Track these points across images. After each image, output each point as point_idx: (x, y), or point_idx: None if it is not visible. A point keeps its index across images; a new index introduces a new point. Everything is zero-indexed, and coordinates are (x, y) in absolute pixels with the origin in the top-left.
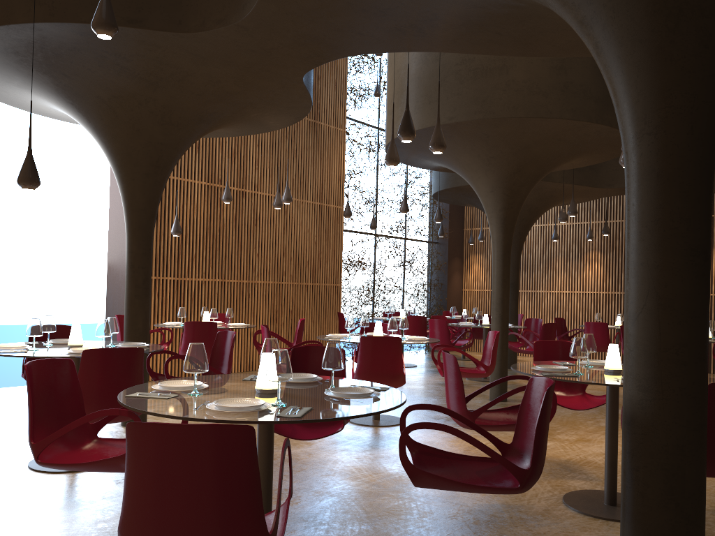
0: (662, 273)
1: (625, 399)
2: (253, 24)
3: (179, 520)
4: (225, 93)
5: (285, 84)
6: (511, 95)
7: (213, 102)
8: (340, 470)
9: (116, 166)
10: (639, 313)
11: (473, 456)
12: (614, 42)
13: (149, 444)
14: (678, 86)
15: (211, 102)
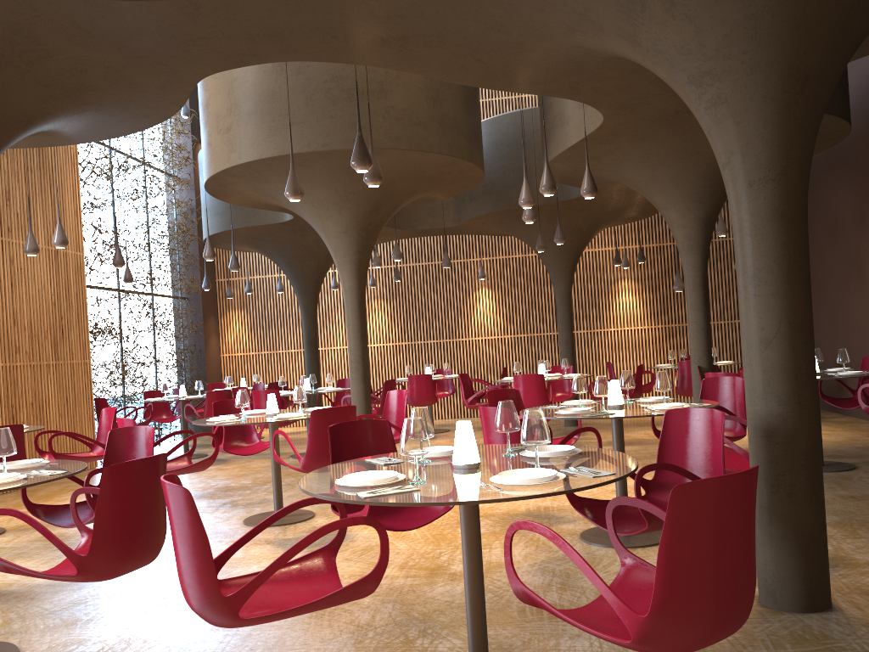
0: (791, 301)
1: (760, 415)
2: (214, 4)
3: (733, 576)
4: (81, 87)
5: (169, 85)
6: (392, 124)
7: (56, 99)
8: (344, 574)
9: None
10: (773, 338)
11: None
12: (744, 96)
13: (708, 502)
14: (796, 140)
15: (56, 98)
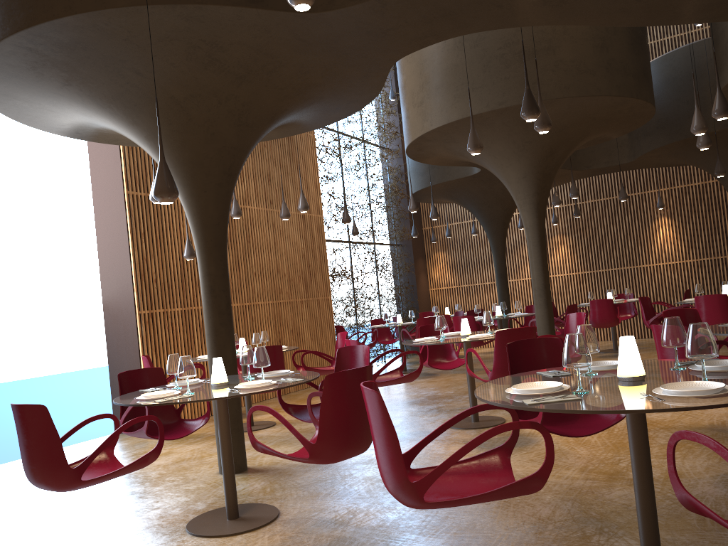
0: None
1: None
2: None
3: None
4: (306, 85)
5: (370, 73)
6: (561, 76)
7: (290, 98)
8: (529, 473)
9: (182, 178)
10: None
11: None
12: None
13: None
14: None
15: (289, 97)
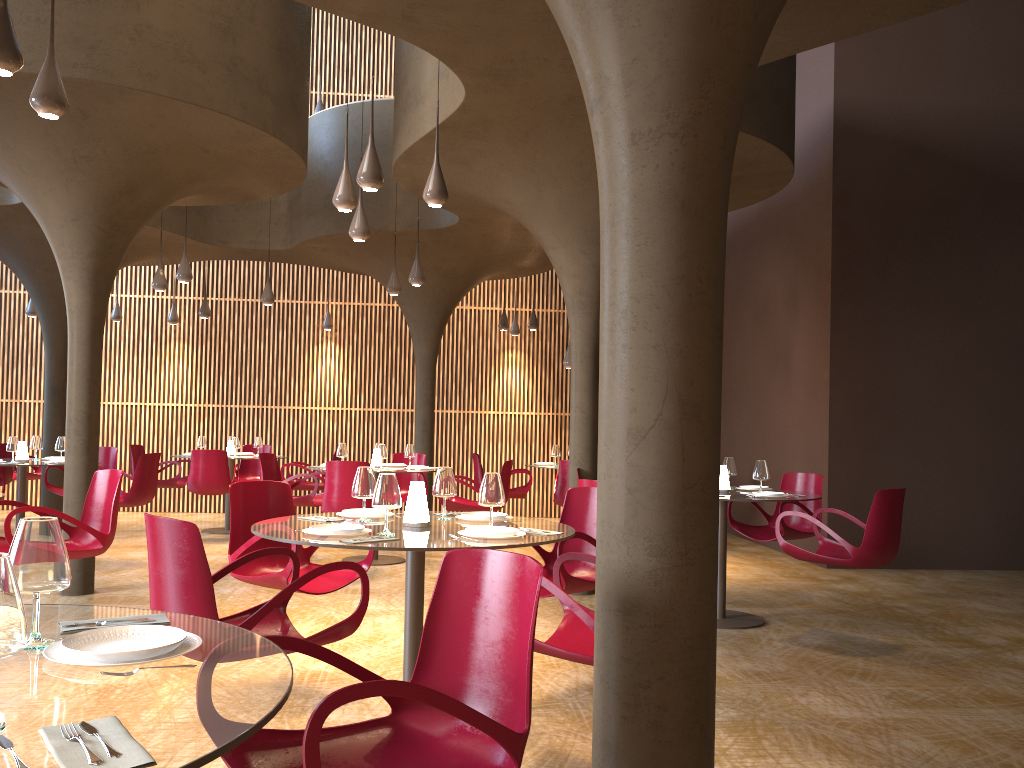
0: (687, 363)
1: (617, 572)
2: None
3: None
4: None
5: None
6: (145, 53)
7: None
8: None
9: None
10: (650, 428)
11: (342, 727)
12: None
13: None
14: (719, 68)
15: None
